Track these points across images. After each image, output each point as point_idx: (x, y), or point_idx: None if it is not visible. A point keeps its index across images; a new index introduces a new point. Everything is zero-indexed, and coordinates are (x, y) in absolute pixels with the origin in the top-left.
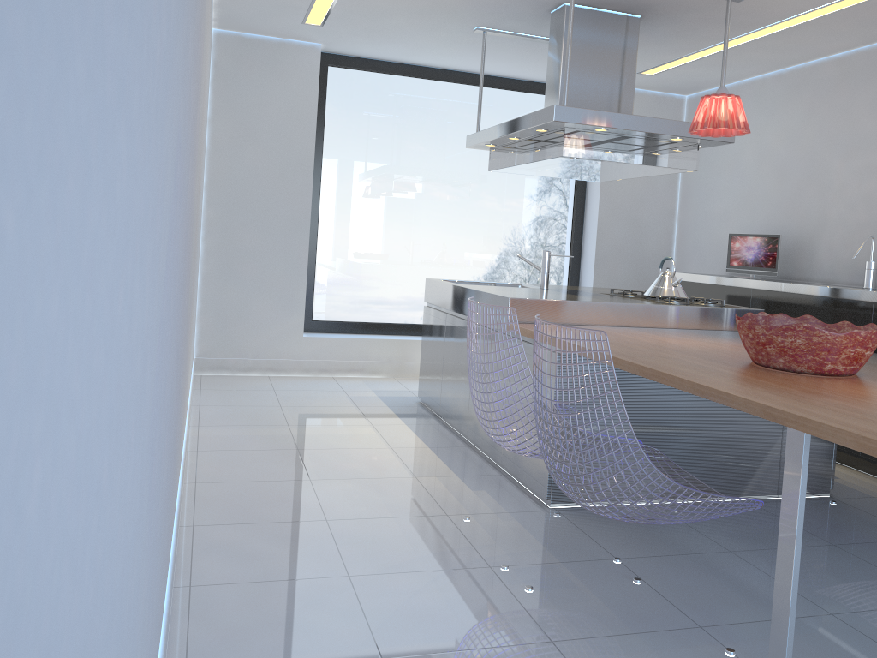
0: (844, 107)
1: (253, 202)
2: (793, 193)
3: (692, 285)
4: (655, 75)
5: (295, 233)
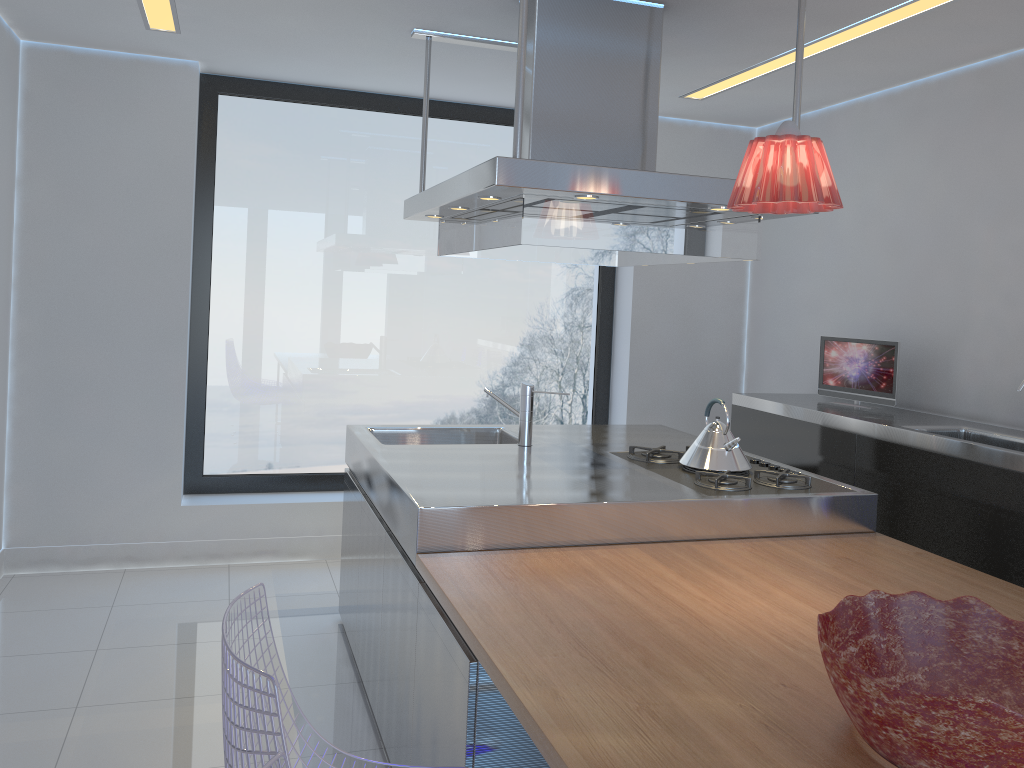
0: (993, 144)
1: (94, 305)
2: (916, 275)
3: (767, 418)
4: (707, 100)
5: (163, 349)
